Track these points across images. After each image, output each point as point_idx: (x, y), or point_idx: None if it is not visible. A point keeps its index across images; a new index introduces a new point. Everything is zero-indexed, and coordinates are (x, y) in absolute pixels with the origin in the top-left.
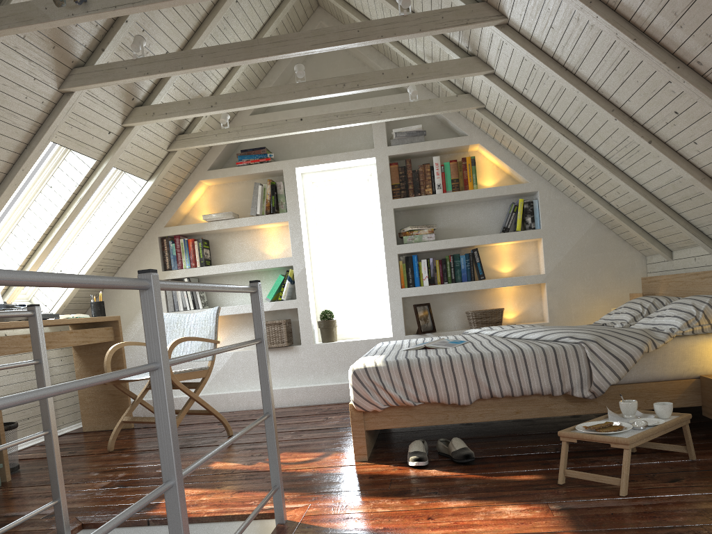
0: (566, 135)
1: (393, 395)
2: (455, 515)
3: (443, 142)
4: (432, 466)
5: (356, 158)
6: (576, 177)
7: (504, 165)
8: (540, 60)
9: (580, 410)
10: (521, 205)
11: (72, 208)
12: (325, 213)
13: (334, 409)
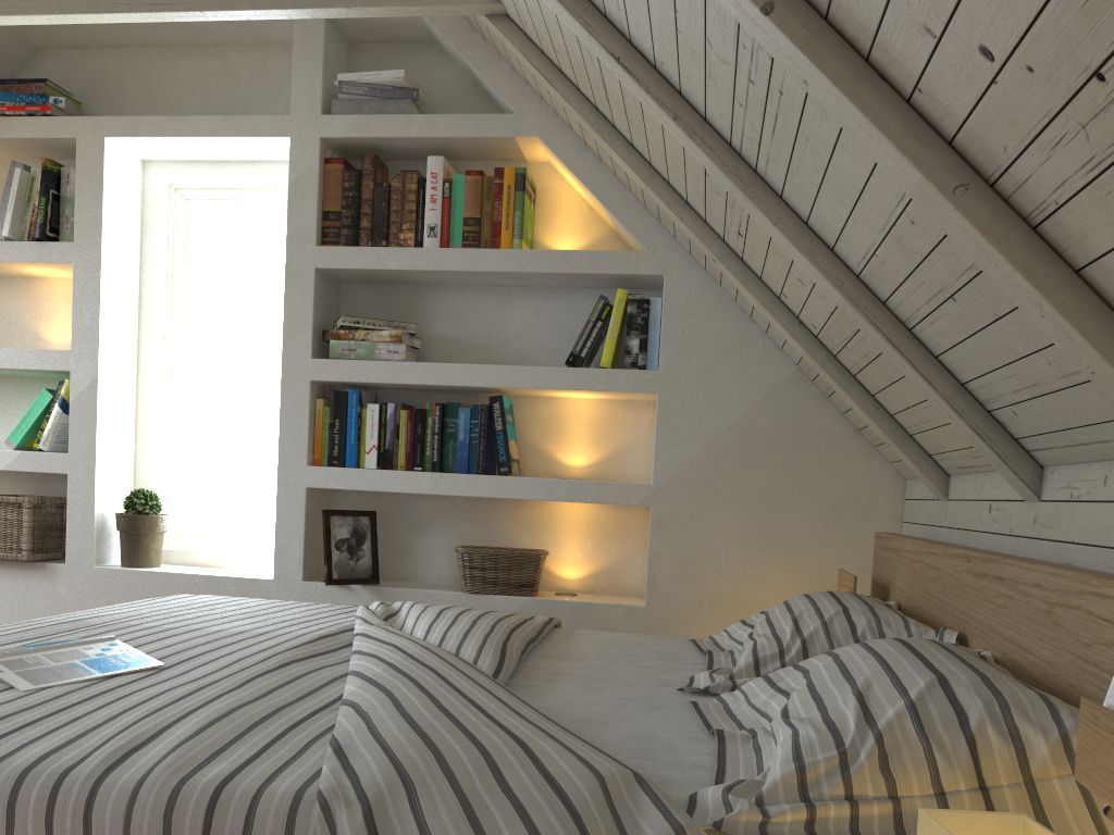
0: (626, 60)
1: None
2: None
3: (452, 123)
4: None
5: (246, 133)
6: (720, 235)
7: (595, 200)
8: None
9: None
10: (619, 305)
11: None
12: (202, 265)
13: None
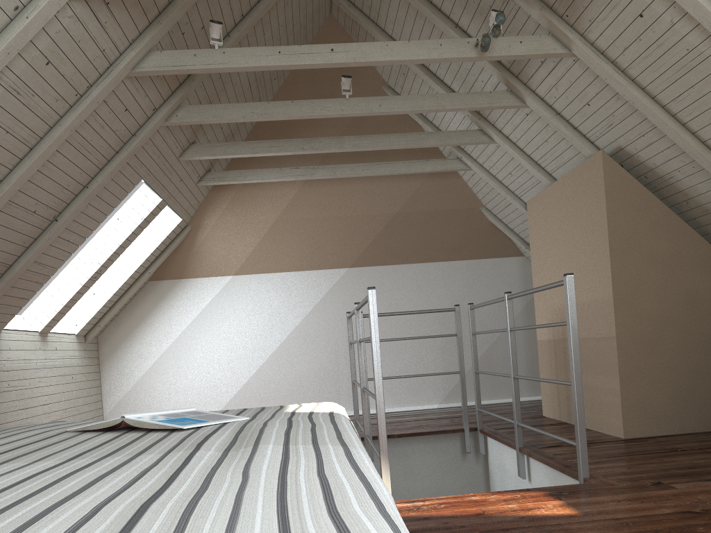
0: None
1: None
2: None
3: None
4: None
5: None
6: None
7: None
8: None
9: None
10: None
11: None
12: None
13: None
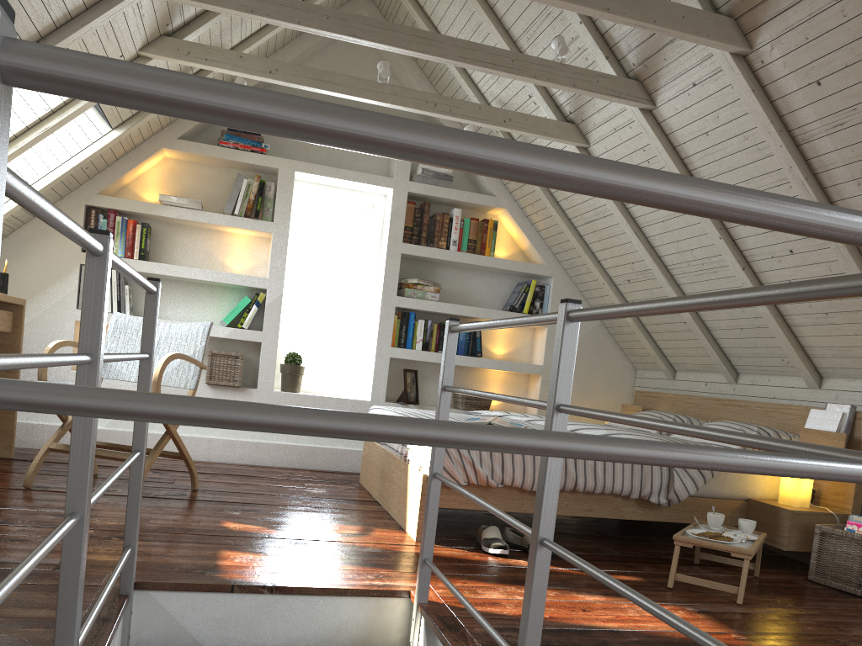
0: (638, 234)
1: (481, 472)
2: (607, 609)
3: (470, 196)
4: (513, 556)
5: (371, 182)
6: (610, 275)
7: (524, 239)
8: (671, 158)
9: (646, 516)
10: (533, 287)
11: (29, 138)
12: (306, 234)
13: (299, 475)
